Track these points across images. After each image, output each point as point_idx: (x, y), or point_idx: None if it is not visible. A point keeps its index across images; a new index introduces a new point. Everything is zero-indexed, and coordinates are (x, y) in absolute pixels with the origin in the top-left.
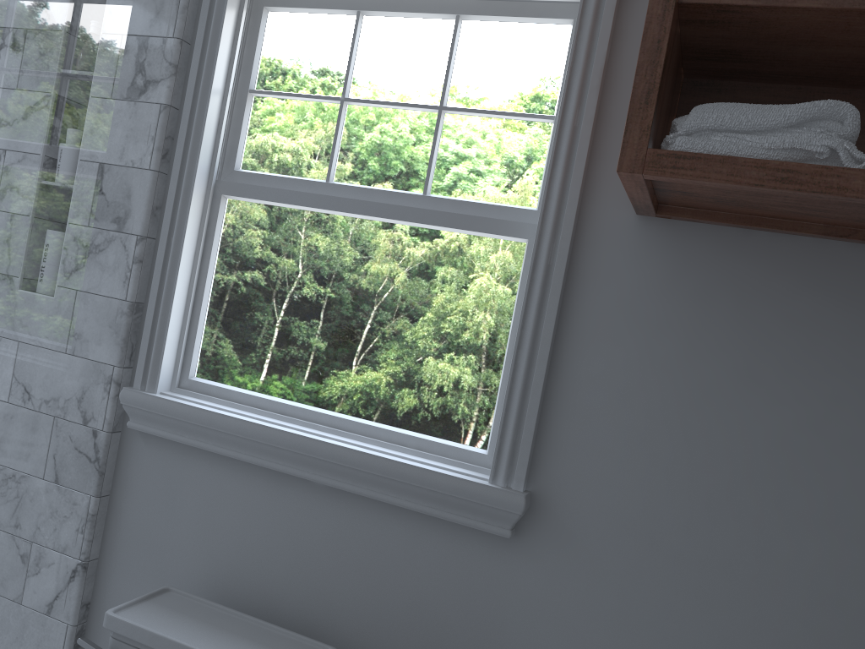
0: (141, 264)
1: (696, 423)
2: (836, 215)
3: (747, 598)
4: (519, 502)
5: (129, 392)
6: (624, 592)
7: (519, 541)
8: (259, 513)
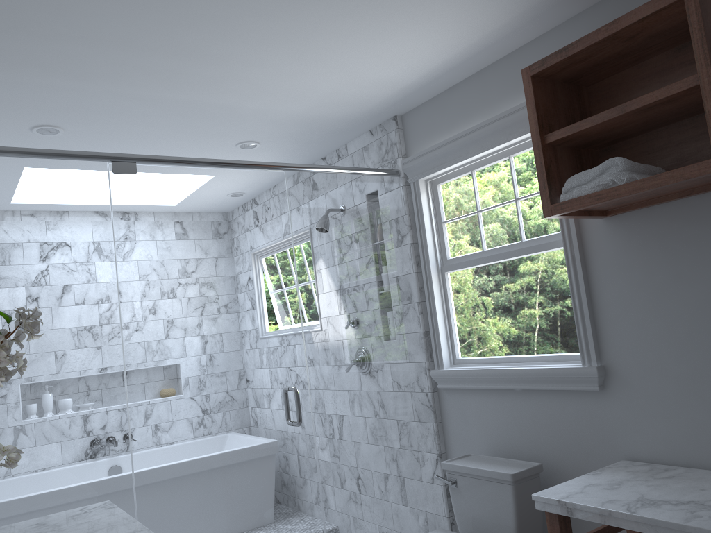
0: (422, 314)
1: (662, 307)
2: (665, 191)
3: None
4: (594, 371)
5: (433, 371)
6: (660, 402)
7: (606, 391)
8: (499, 411)
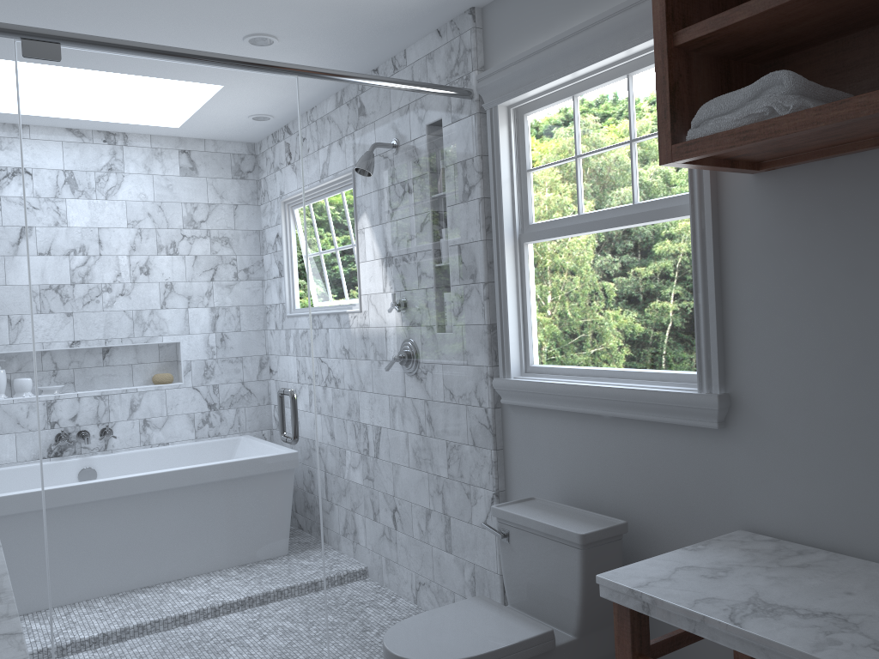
0: (488, 300)
1: (825, 316)
2: (854, 134)
3: None
4: (714, 400)
5: (496, 380)
6: (804, 455)
7: (728, 431)
8: (578, 443)
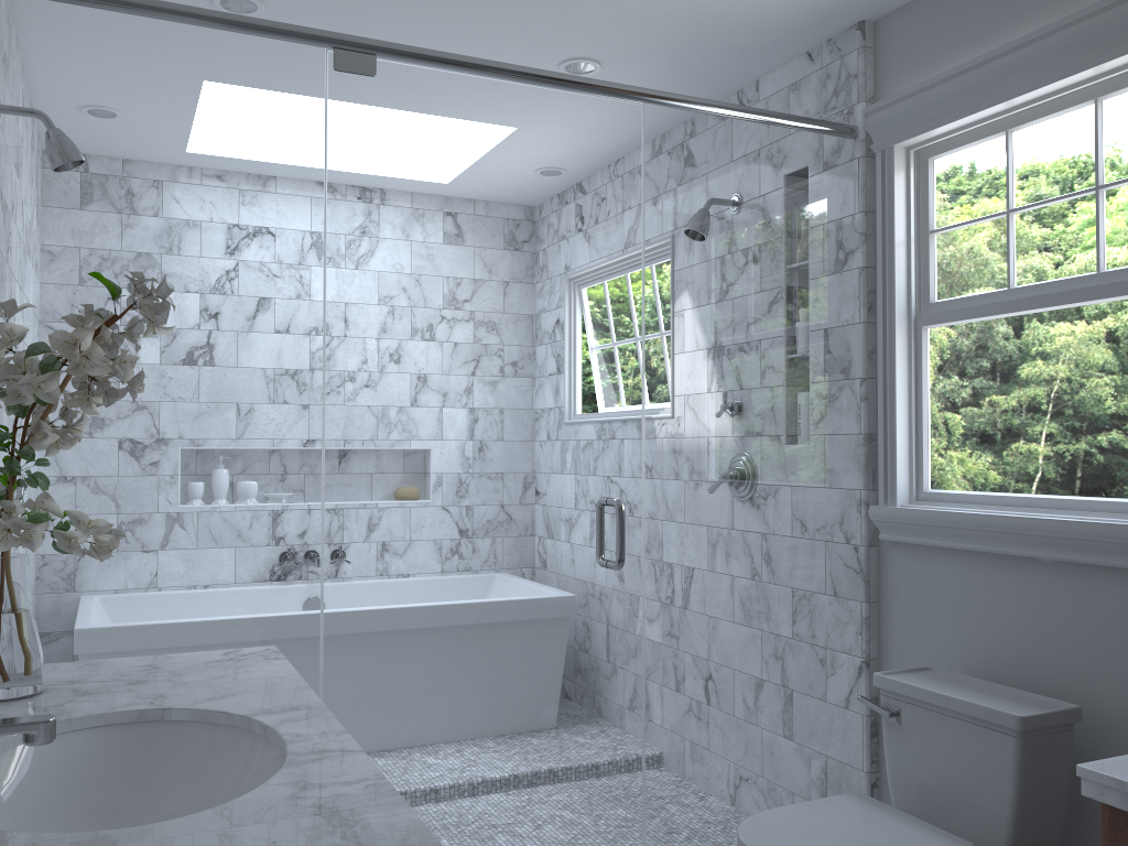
0: (866, 401)
1: None
2: None
3: None
4: None
5: (875, 508)
6: None
7: None
8: (999, 597)
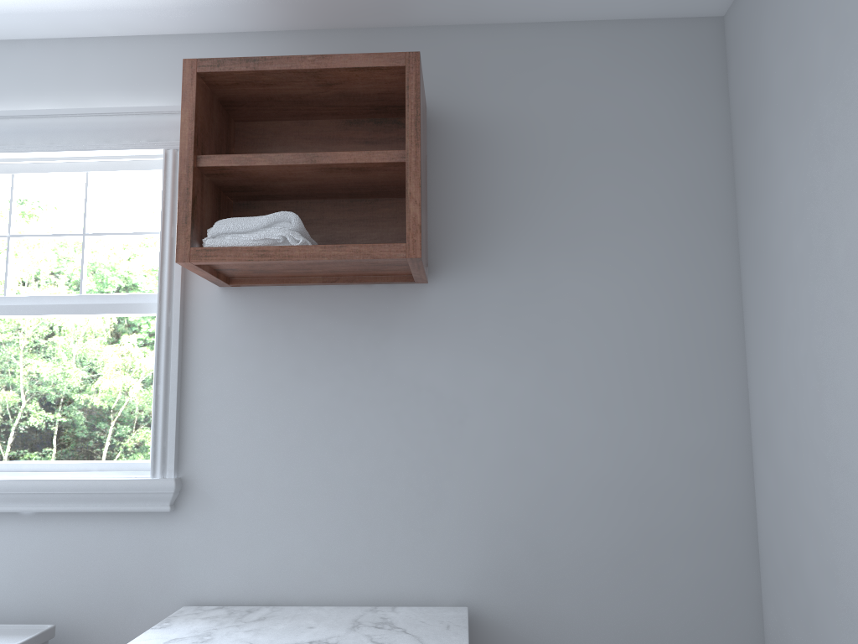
0: None
1: (275, 408)
2: (318, 271)
3: (321, 507)
4: (171, 484)
5: None
6: (250, 526)
7: (178, 513)
8: None
